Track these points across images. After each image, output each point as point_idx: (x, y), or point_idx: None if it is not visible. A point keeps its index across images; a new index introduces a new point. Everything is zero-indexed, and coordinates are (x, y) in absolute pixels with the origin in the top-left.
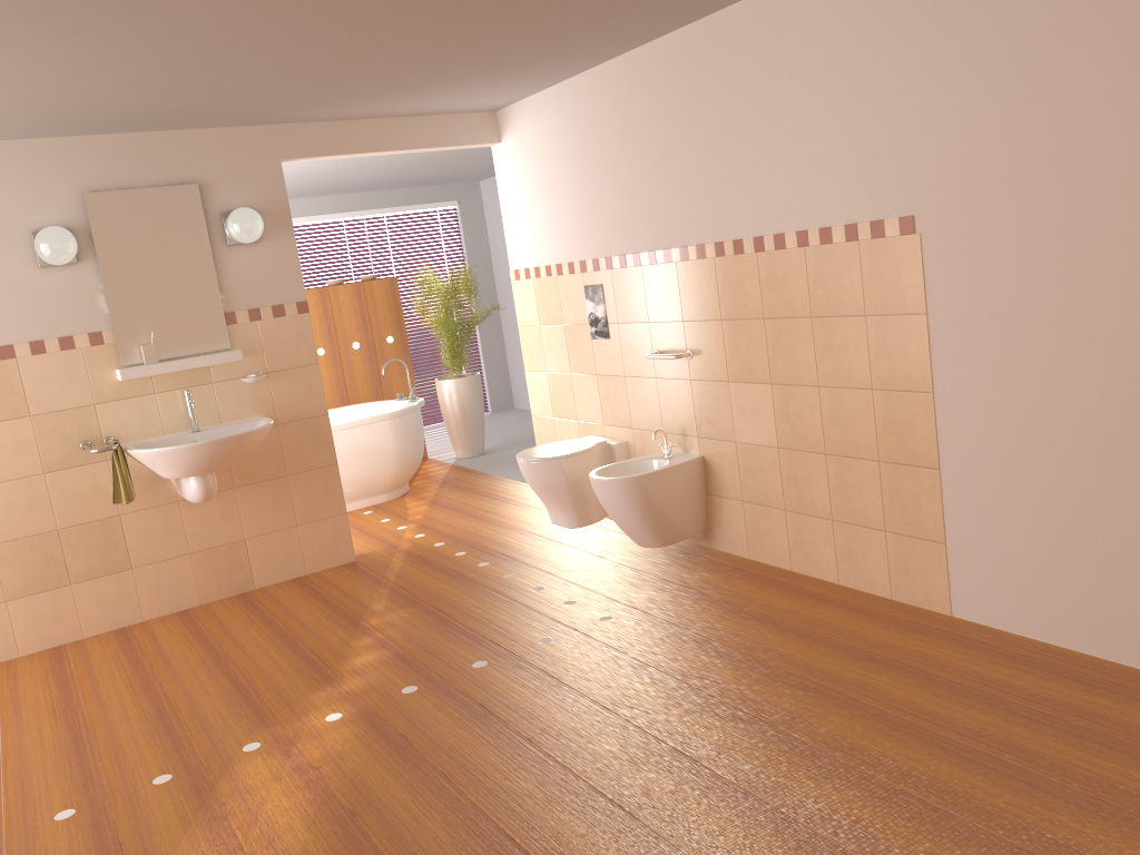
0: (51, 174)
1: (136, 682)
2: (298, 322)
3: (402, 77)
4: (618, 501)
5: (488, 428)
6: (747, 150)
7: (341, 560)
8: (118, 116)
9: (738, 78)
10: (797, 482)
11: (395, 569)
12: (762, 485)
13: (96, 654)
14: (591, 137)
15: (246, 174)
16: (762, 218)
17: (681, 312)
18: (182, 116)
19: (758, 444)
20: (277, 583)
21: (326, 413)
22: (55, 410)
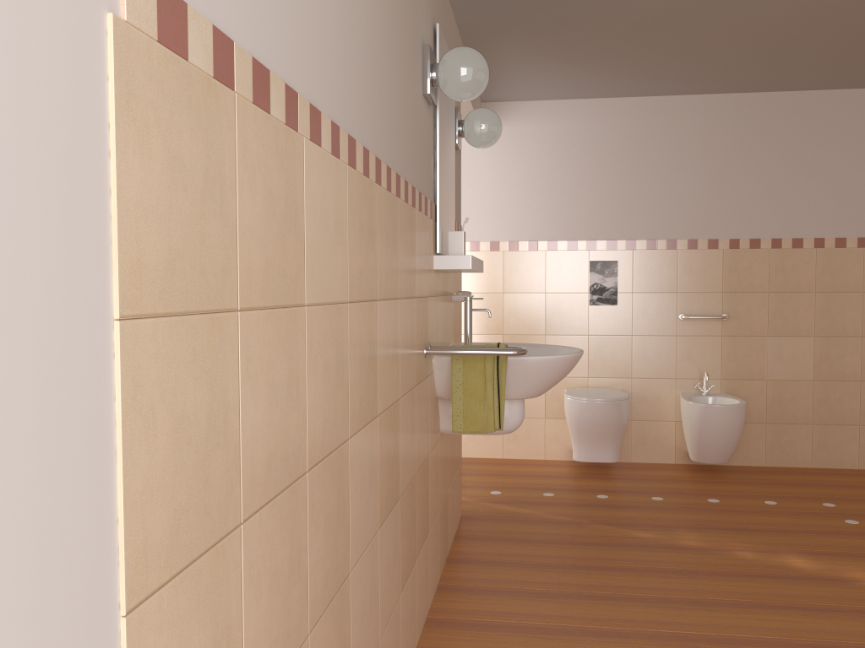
0: None
1: (693, 644)
2: None
3: (662, 48)
4: (736, 423)
5: None
6: (818, 182)
7: (459, 515)
8: None
9: (818, 135)
10: (828, 403)
11: (536, 512)
12: (789, 409)
13: (513, 647)
14: (631, 146)
15: None
16: (824, 226)
17: (721, 285)
18: None
19: (792, 379)
20: (454, 545)
21: None
22: (420, 295)
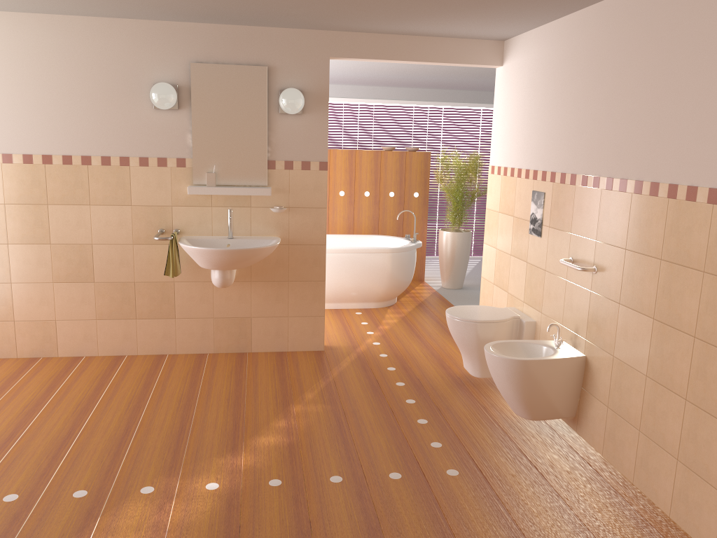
0: (173, 46)
1: (133, 402)
2: (318, 176)
3: (407, 2)
4: (500, 375)
5: (477, 268)
6: (683, 102)
7: (313, 347)
8: (210, 10)
9: (691, 32)
10: (655, 412)
11: (342, 367)
12: (625, 401)
13: (133, 369)
14: (562, 71)
15: (303, 64)
16: (681, 168)
17: (596, 232)
18: (256, 16)
19: (631, 366)
20: (266, 352)
21: (324, 244)
22: (147, 204)
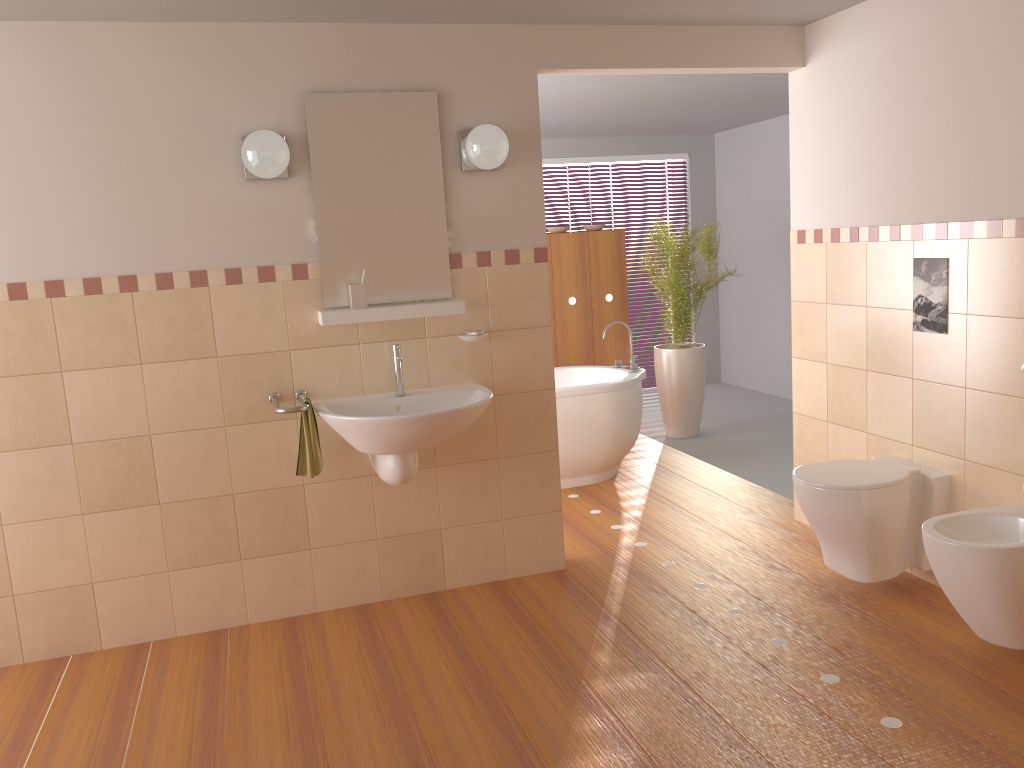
0: (270, 67)
1: (293, 723)
2: (533, 272)
3: None
4: (972, 578)
5: None
6: None
7: (548, 566)
8: None
9: None
10: None
11: (617, 594)
12: None
13: (256, 654)
14: (968, 51)
15: (494, 84)
16: None
17: None
18: None
19: None
20: (472, 586)
21: (552, 387)
22: (244, 352)
